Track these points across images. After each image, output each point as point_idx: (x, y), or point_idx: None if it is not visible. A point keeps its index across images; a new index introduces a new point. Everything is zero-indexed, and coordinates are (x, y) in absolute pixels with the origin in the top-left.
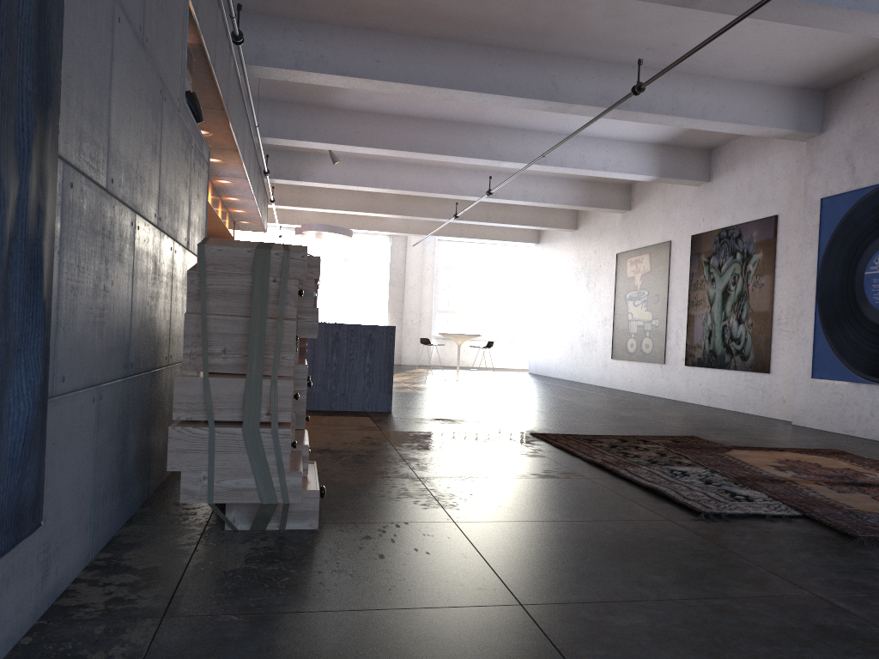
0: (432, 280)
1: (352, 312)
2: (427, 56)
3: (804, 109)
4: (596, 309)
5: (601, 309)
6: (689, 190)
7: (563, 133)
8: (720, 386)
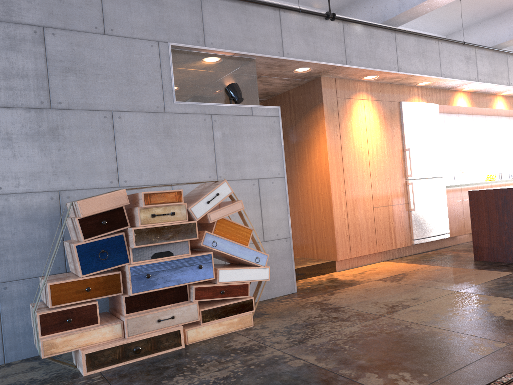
0: None
1: None
2: None
3: None
4: None
5: None
6: None
7: None
8: None
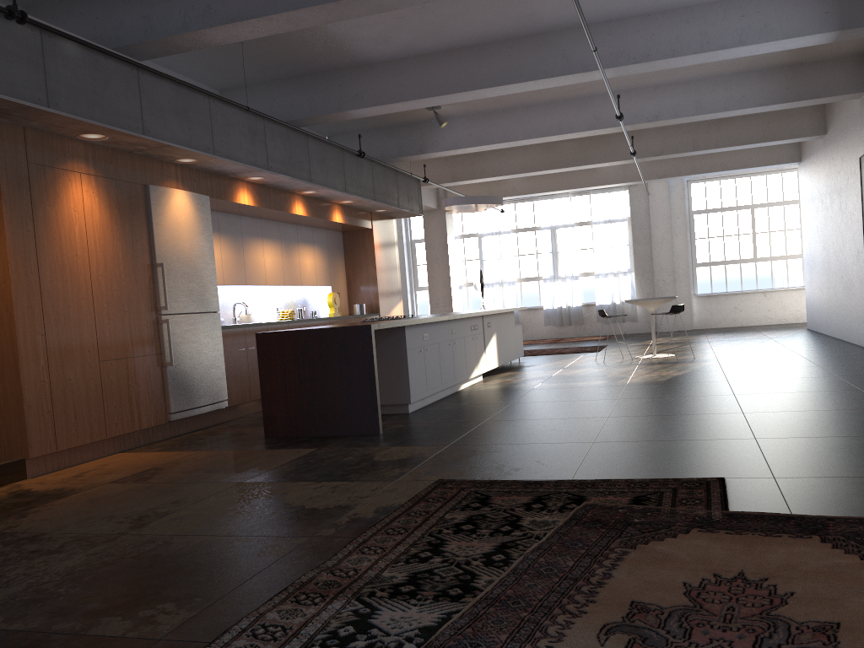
0: (683, 229)
1: (595, 280)
2: None
3: None
4: (849, 239)
5: (853, 239)
6: None
7: (670, 9)
8: None
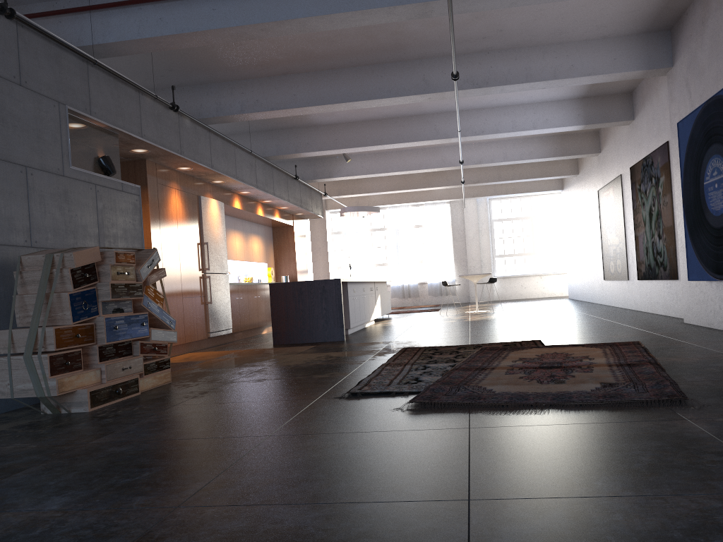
0: (487, 232)
1: (427, 266)
2: (328, 83)
3: (652, 49)
4: (593, 239)
5: (595, 239)
6: (625, 129)
7: (495, 106)
8: (656, 295)
